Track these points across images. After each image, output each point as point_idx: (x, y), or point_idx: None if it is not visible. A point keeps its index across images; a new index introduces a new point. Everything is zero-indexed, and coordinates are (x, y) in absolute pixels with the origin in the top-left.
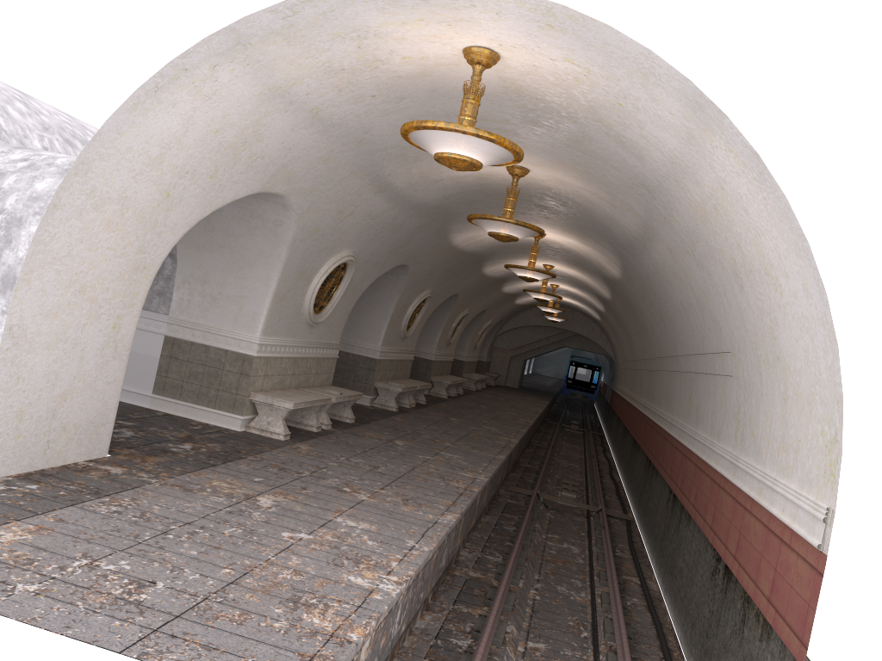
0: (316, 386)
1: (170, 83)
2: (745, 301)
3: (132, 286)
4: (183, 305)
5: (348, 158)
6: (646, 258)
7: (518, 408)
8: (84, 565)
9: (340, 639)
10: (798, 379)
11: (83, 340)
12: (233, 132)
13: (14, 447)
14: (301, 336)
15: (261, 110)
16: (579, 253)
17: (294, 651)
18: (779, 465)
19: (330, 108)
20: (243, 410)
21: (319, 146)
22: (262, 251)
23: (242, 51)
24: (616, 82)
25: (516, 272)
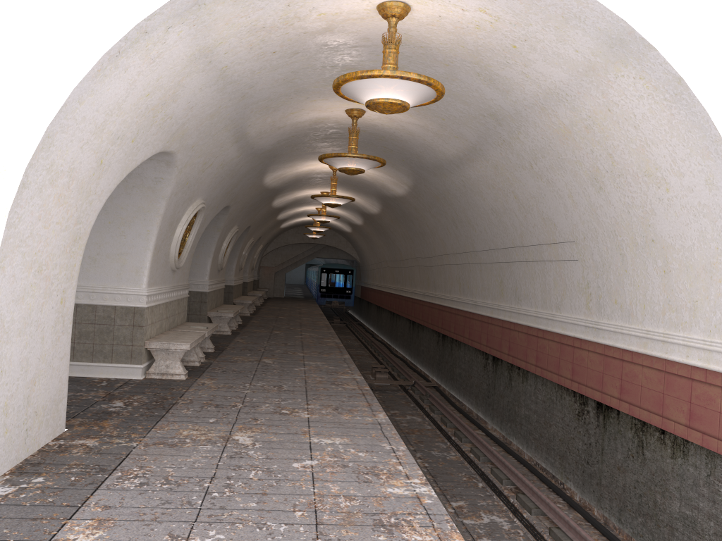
0: (179, 325)
1: (130, 47)
2: (603, 199)
3: (71, 258)
4: None
5: (227, 113)
6: (454, 176)
7: (305, 313)
8: None
9: None
10: (687, 254)
11: (42, 320)
12: (159, 94)
13: (4, 443)
14: (168, 282)
15: (186, 71)
16: (365, 179)
17: None
18: (667, 322)
19: (235, 66)
20: (141, 359)
21: (213, 103)
22: (139, 208)
23: (195, 11)
24: (524, 27)
25: (322, 200)
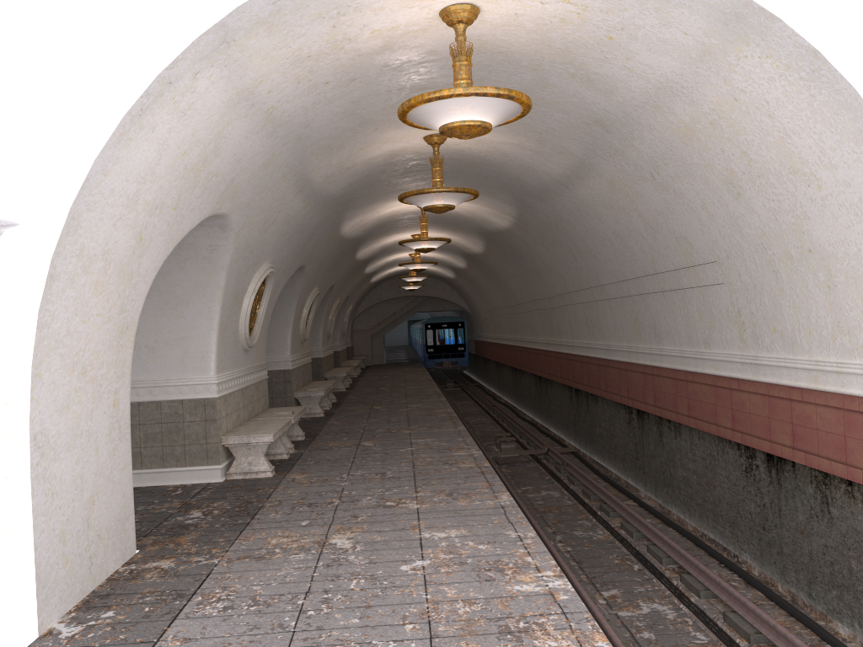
0: (261, 413)
1: (154, 103)
2: (744, 207)
3: (120, 352)
4: None
5: (283, 160)
6: (564, 199)
7: (411, 381)
8: None
9: None
10: (853, 263)
11: (94, 428)
12: (198, 150)
13: (65, 576)
14: (241, 364)
15: (225, 119)
16: (460, 214)
17: None
18: (839, 348)
19: (283, 105)
20: (219, 458)
21: (264, 151)
22: (197, 283)
23: (224, 50)
24: (618, 13)
25: (412, 246)
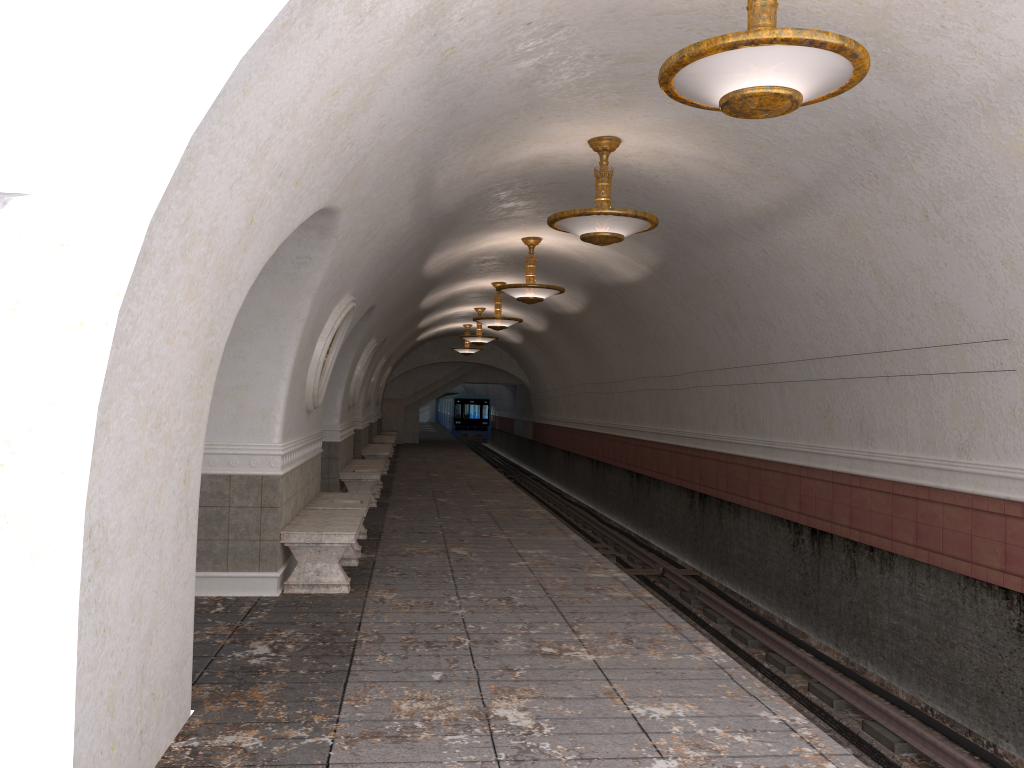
0: (315, 499)
1: None
2: None
3: (199, 398)
4: None
5: (422, 142)
6: (747, 244)
7: (465, 467)
8: None
9: None
10: None
11: (160, 518)
12: (351, 93)
13: None
14: (302, 430)
15: (397, 50)
16: (572, 258)
17: None
18: None
19: (464, 49)
20: (276, 562)
21: (411, 121)
22: (268, 310)
23: None
24: None
25: (515, 293)
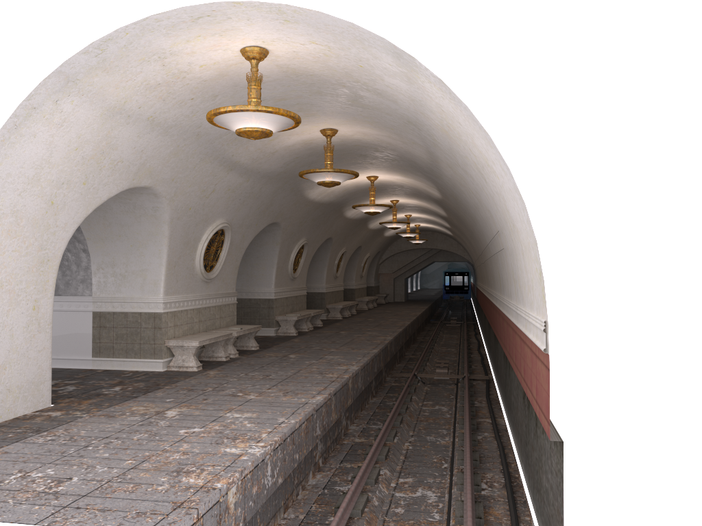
0: (223, 327)
1: (26, 120)
2: (490, 190)
3: (41, 275)
4: (101, 286)
5: (193, 149)
6: (443, 177)
7: (400, 315)
8: (19, 476)
9: (208, 488)
10: (522, 236)
11: (10, 322)
12: (90, 146)
13: None
14: (199, 291)
15: (107, 126)
16: (408, 185)
17: (169, 501)
18: (529, 302)
19: (162, 115)
20: (162, 354)
21: (166, 144)
22: (150, 233)
23: (74, 86)
24: (348, 50)
25: (361, 210)
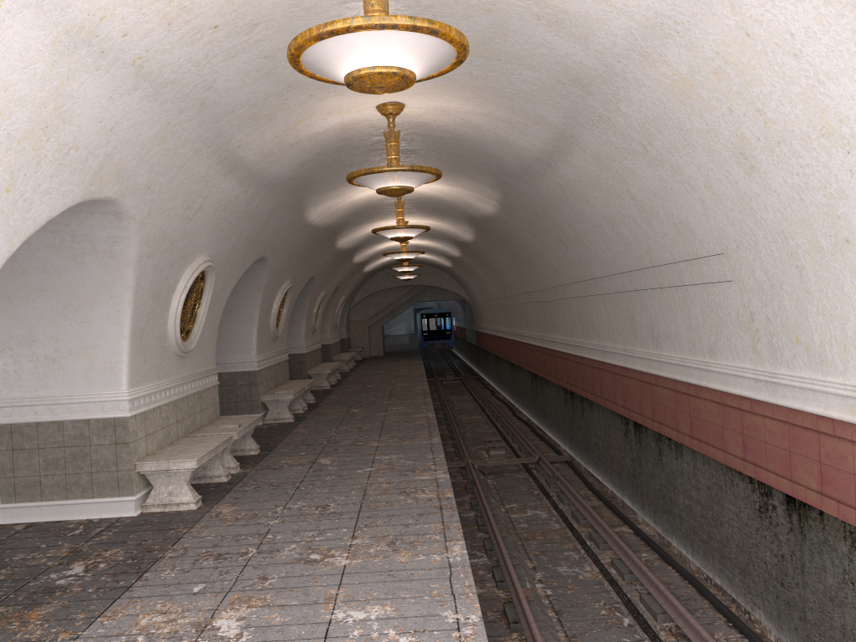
0: (205, 425)
1: None
2: (759, 185)
3: None
4: (9, 378)
5: (189, 132)
6: (547, 179)
7: (402, 376)
8: None
9: None
10: None
11: None
12: (25, 112)
13: None
14: (174, 373)
15: (60, 71)
16: (443, 198)
17: None
18: None
19: (158, 56)
20: (132, 488)
21: (151, 119)
22: (100, 282)
23: None
24: None
25: (387, 234)
